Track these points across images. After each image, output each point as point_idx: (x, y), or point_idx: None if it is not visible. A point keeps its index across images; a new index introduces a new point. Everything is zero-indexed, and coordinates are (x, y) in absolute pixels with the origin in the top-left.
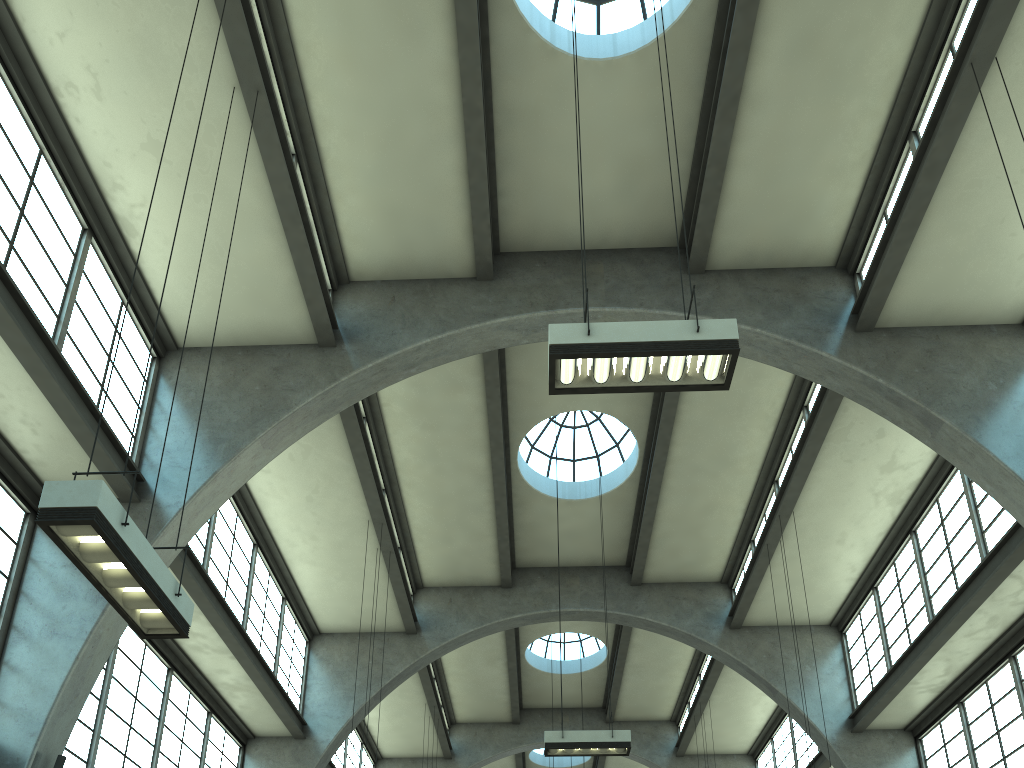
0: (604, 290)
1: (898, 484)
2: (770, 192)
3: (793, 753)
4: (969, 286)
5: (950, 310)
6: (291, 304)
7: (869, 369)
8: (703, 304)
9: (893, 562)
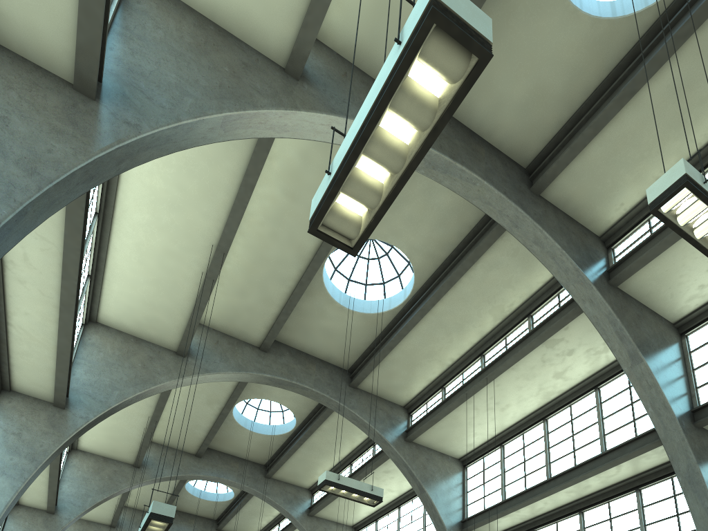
0: (484, 168)
1: (555, 387)
2: (604, 168)
3: None
4: (670, 288)
5: (653, 297)
6: (286, 17)
7: (614, 310)
8: (537, 216)
9: (522, 434)
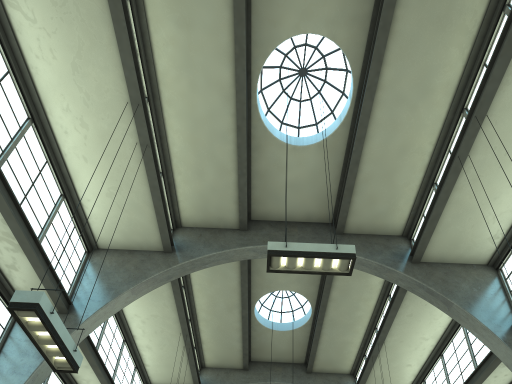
0: None
1: None
2: None
3: (447, 381)
4: None
5: None
6: None
7: None
8: None
9: None
